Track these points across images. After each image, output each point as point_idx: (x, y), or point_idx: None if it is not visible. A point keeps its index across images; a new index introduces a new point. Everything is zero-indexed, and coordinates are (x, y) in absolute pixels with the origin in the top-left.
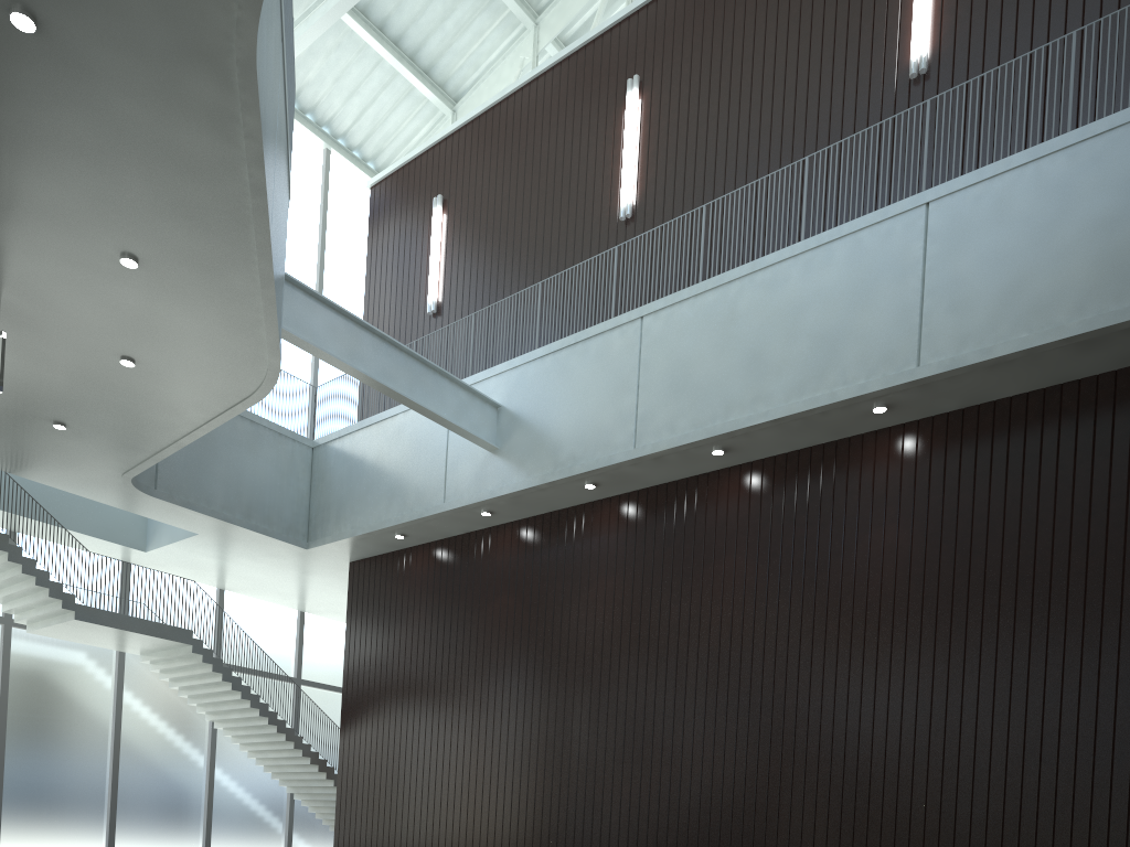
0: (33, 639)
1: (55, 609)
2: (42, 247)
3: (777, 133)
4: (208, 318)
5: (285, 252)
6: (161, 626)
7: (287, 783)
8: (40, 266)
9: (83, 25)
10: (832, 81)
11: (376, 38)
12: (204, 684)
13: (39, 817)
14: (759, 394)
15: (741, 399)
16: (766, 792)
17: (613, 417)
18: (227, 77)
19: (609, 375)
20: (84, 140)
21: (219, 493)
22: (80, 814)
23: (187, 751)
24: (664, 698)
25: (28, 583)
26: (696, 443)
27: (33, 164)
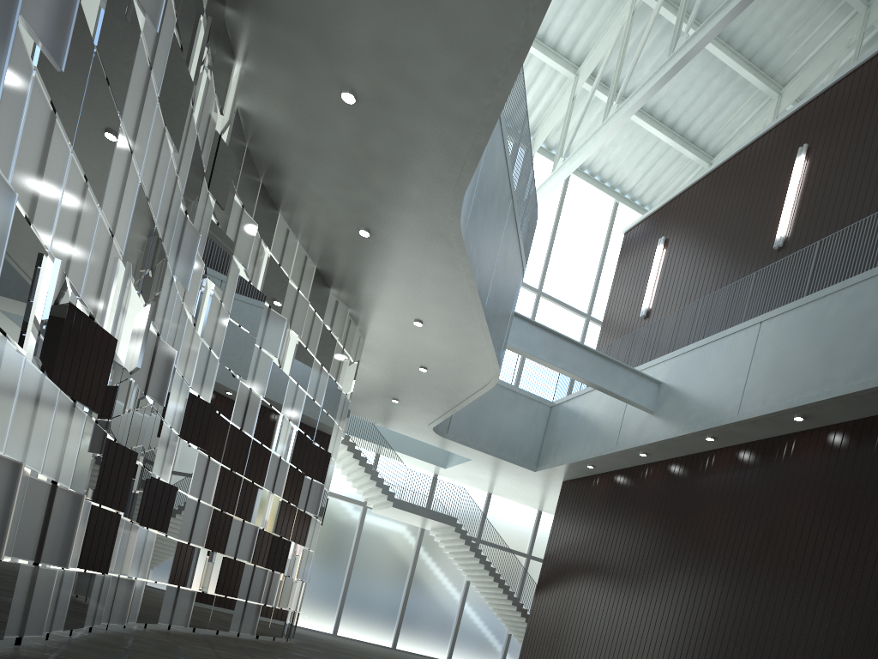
0: (377, 516)
1: (384, 500)
2: (379, 319)
3: None
4: (458, 347)
5: (512, 304)
6: (439, 514)
7: (504, 622)
8: (379, 327)
9: (388, 231)
10: None
11: (657, 127)
12: (460, 551)
13: (360, 619)
14: (827, 378)
15: (814, 382)
16: None
17: (728, 392)
18: (450, 243)
19: (732, 363)
20: (393, 274)
21: (484, 436)
22: (382, 621)
23: (449, 592)
24: (734, 594)
25: (372, 485)
26: (779, 412)
27: (373, 285)
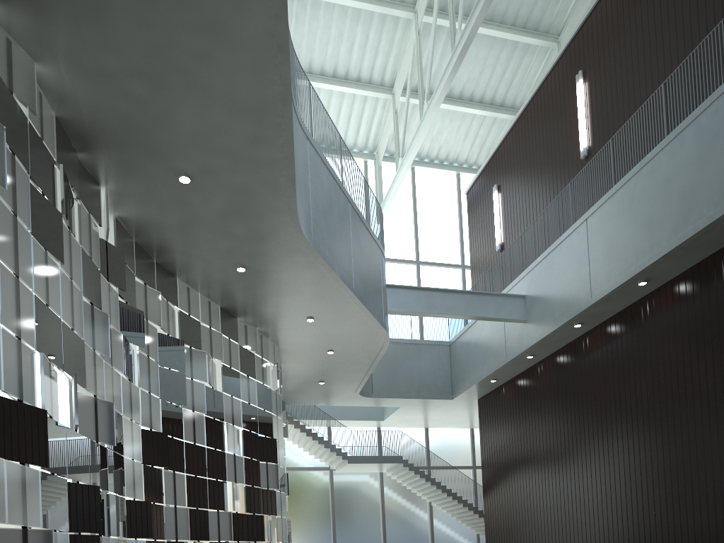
0: (342, 474)
1: (340, 460)
2: (282, 326)
3: (661, 65)
4: (348, 326)
5: (380, 279)
6: (387, 457)
7: (468, 525)
8: (284, 332)
9: (256, 261)
10: (690, 15)
11: (469, 106)
12: (414, 481)
13: None
14: (653, 242)
15: (643, 249)
16: (706, 495)
17: (578, 283)
18: (305, 252)
19: (574, 259)
20: (275, 290)
21: (402, 385)
22: None
23: (418, 516)
24: (639, 444)
25: (328, 451)
26: (623, 284)
27: (265, 304)
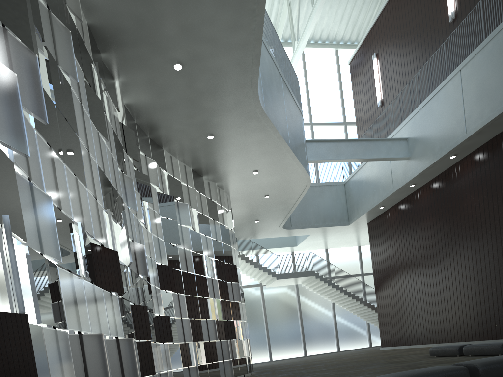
0: (269, 288)
1: (270, 278)
2: (234, 180)
3: None
4: (282, 174)
5: (303, 136)
6: (303, 273)
7: (362, 317)
8: (235, 185)
9: (222, 129)
10: None
11: None
12: (323, 288)
13: (281, 347)
14: None
15: None
16: None
17: (454, 123)
18: (259, 118)
19: (450, 104)
20: (233, 152)
21: (312, 218)
22: (293, 343)
23: (325, 313)
24: None
25: (261, 272)
26: (495, 119)
27: (224, 163)
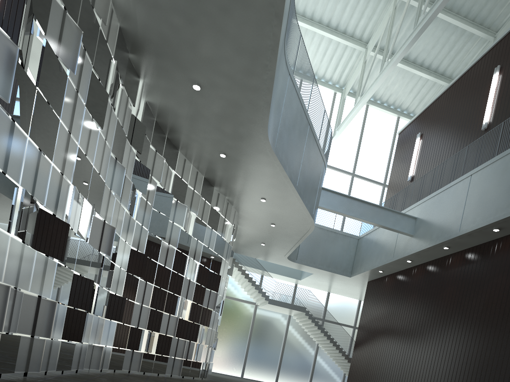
0: (263, 309)
1: (263, 300)
2: (243, 200)
3: None
4: (288, 210)
5: (318, 183)
6: (295, 306)
7: (339, 366)
8: (244, 204)
9: (234, 152)
10: None
11: (418, 69)
12: (310, 326)
13: (256, 368)
14: (509, 203)
15: (502, 206)
16: None
17: (453, 219)
18: (268, 154)
19: (455, 201)
20: (243, 175)
21: (318, 259)
22: (268, 368)
23: (307, 351)
24: (463, 339)
25: (256, 292)
26: (483, 227)
27: (235, 182)
